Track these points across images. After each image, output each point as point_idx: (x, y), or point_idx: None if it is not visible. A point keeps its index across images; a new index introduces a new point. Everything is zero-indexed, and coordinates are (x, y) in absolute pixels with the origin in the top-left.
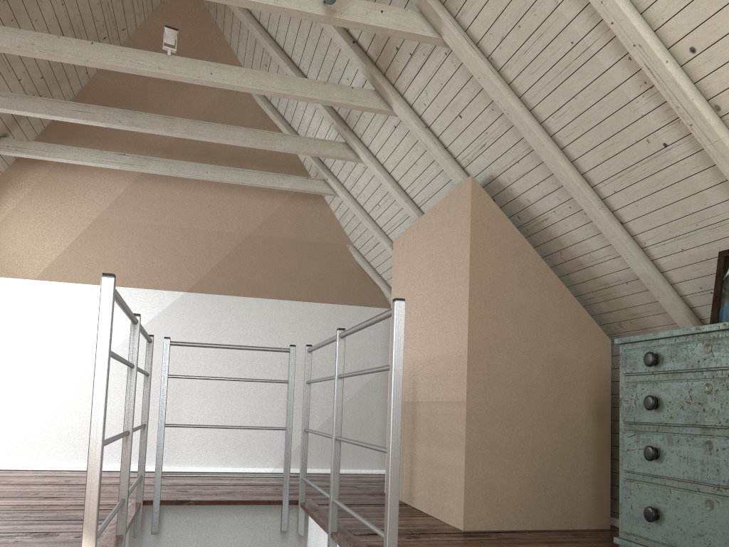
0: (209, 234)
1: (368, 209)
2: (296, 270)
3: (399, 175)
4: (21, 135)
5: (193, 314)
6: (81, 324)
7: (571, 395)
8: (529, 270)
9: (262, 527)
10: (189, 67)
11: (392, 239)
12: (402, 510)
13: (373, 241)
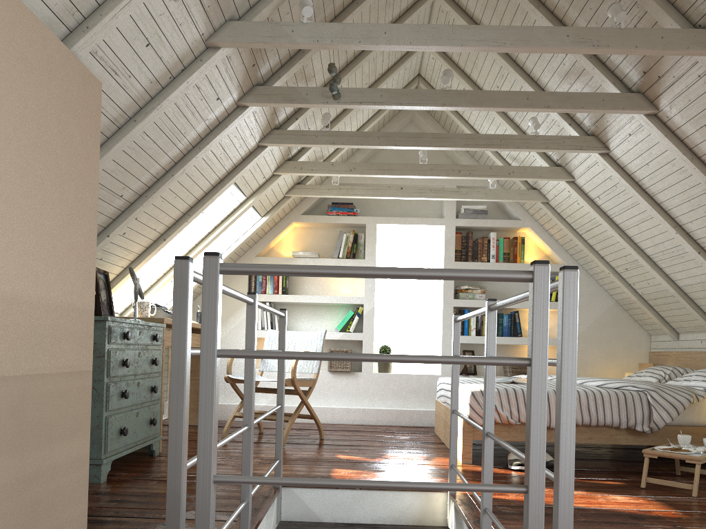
0: None
1: None
2: None
3: None
4: None
5: None
6: None
7: None
8: None
9: None
10: None
11: None
12: None
13: None
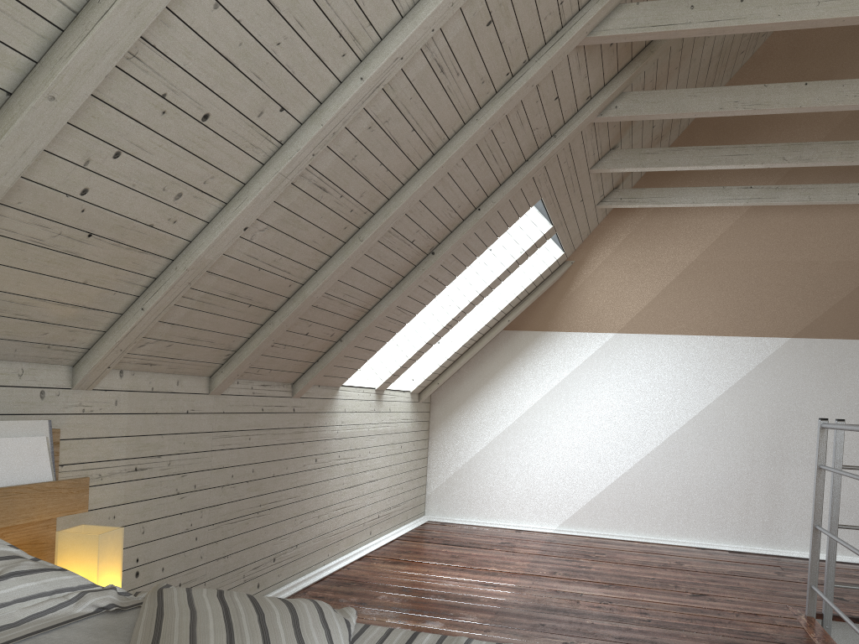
0: (833, 266)
1: None
2: None
3: None
4: (628, 182)
5: (801, 365)
6: (666, 380)
7: None
8: None
9: None
10: None
11: None
12: None
13: None
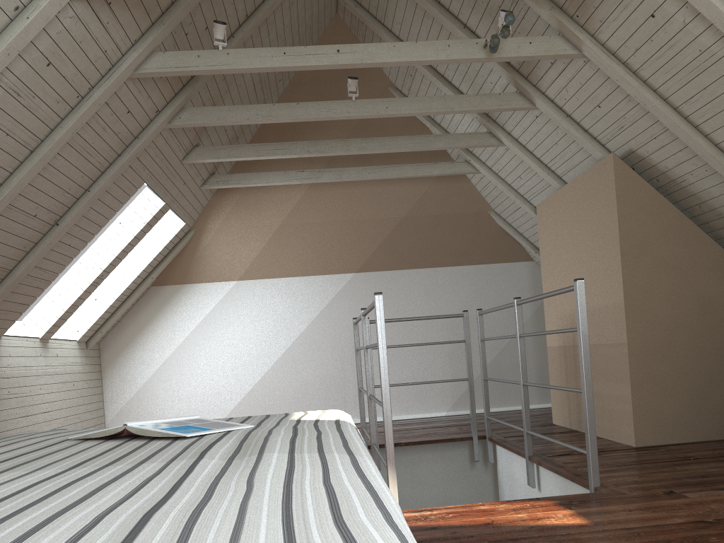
0: (370, 222)
1: (509, 181)
2: (445, 240)
3: (541, 153)
4: (223, 169)
5: (364, 290)
6: (278, 311)
7: (719, 327)
8: (671, 225)
9: (454, 460)
10: (369, 106)
11: (533, 204)
12: (575, 435)
13: (514, 207)
